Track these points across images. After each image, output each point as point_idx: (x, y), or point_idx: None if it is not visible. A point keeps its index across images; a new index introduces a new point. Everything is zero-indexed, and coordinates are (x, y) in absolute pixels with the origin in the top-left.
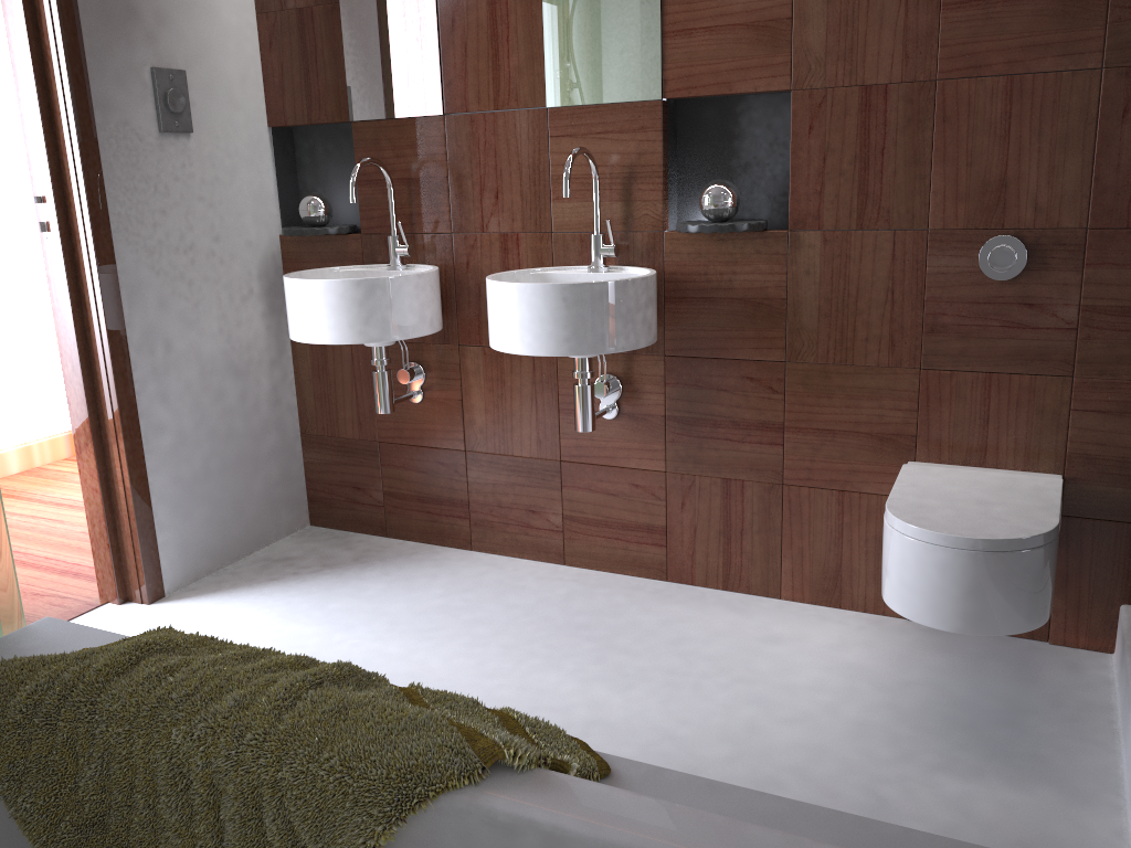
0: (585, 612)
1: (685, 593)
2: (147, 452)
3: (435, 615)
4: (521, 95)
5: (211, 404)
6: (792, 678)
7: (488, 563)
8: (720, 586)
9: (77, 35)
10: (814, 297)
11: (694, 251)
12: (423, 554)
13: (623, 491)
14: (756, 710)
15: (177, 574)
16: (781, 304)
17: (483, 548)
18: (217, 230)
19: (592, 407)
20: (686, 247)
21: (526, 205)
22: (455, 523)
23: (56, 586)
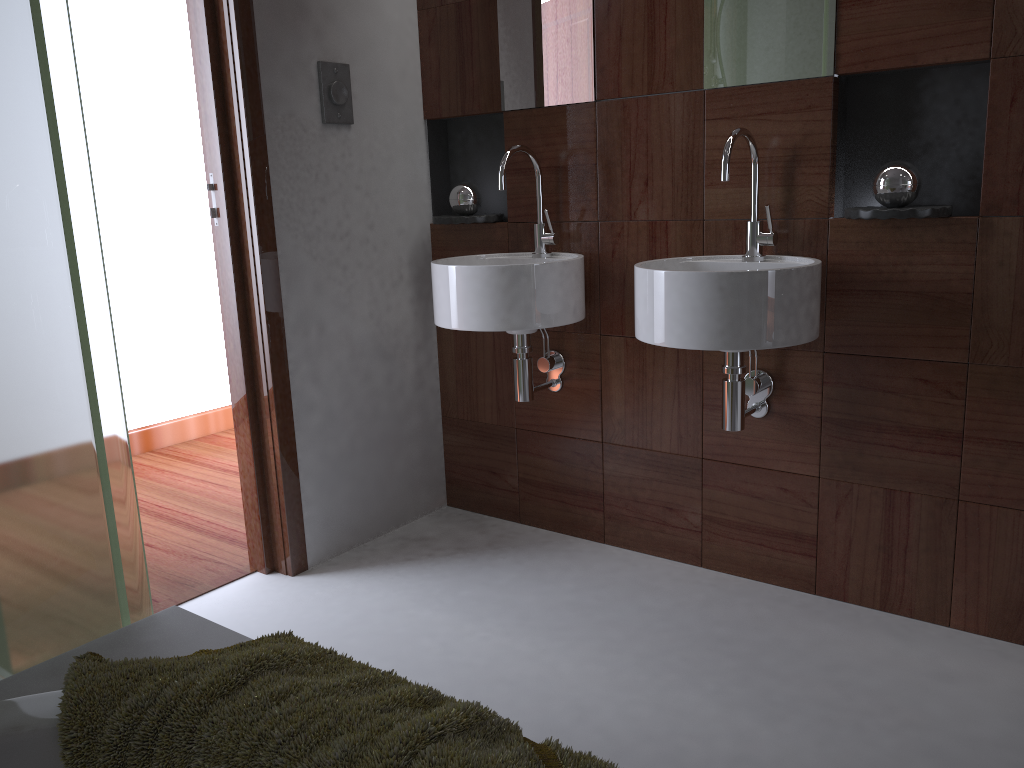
0: (726, 623)
1: (836, 610)
2: (297, 429)
3: (566, 612)
4: (677, 78)
5: (359, 385)
6: (974, 728)
7: (621, 559)
8: (877, 606)
9: (251, 30)
10: (1008, 292)
11: (863, 239)
12: (555, 544)
13: (769, 495)
14: (933, 766)
15: (320, 548)
16: (966, 298)
17: (616, 542)
18: (371, 218)
19: (742, 405)
20: (854, 236)
21: (677, 192)
22: (589, 515)
23: (213, 551)
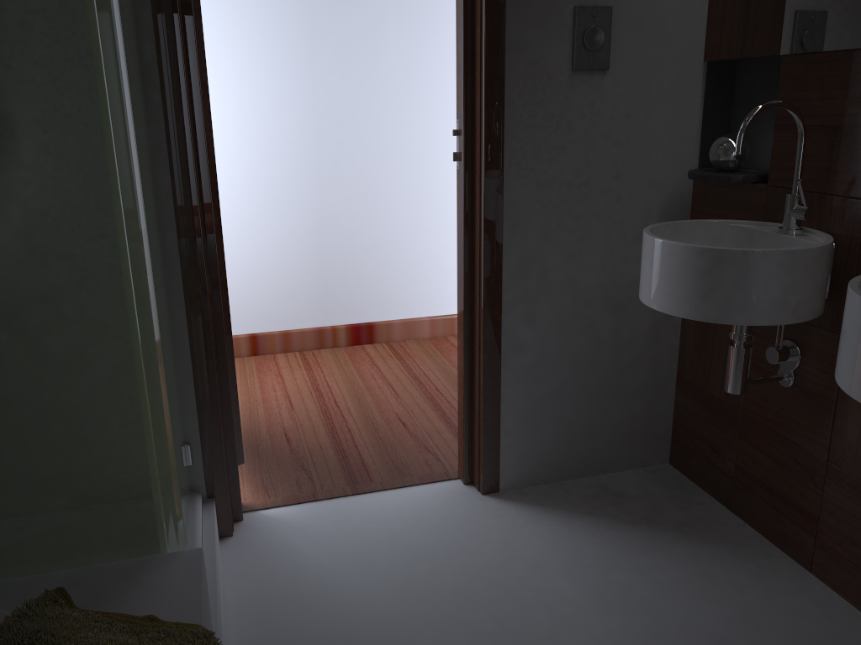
0: None
1: None
2: (504, 366)
3: None
4: None
5: (579, 333)
6: None
7: (818, 602)
8: None
9: None
10: None
11: None
12: (751, 551)
13: None
14: None
15: (514, 476)
16: None
17: (823, 577)
18: (618, 167)
19: None
20: None
21: None
22: (798, 534)
23: (442, 446)
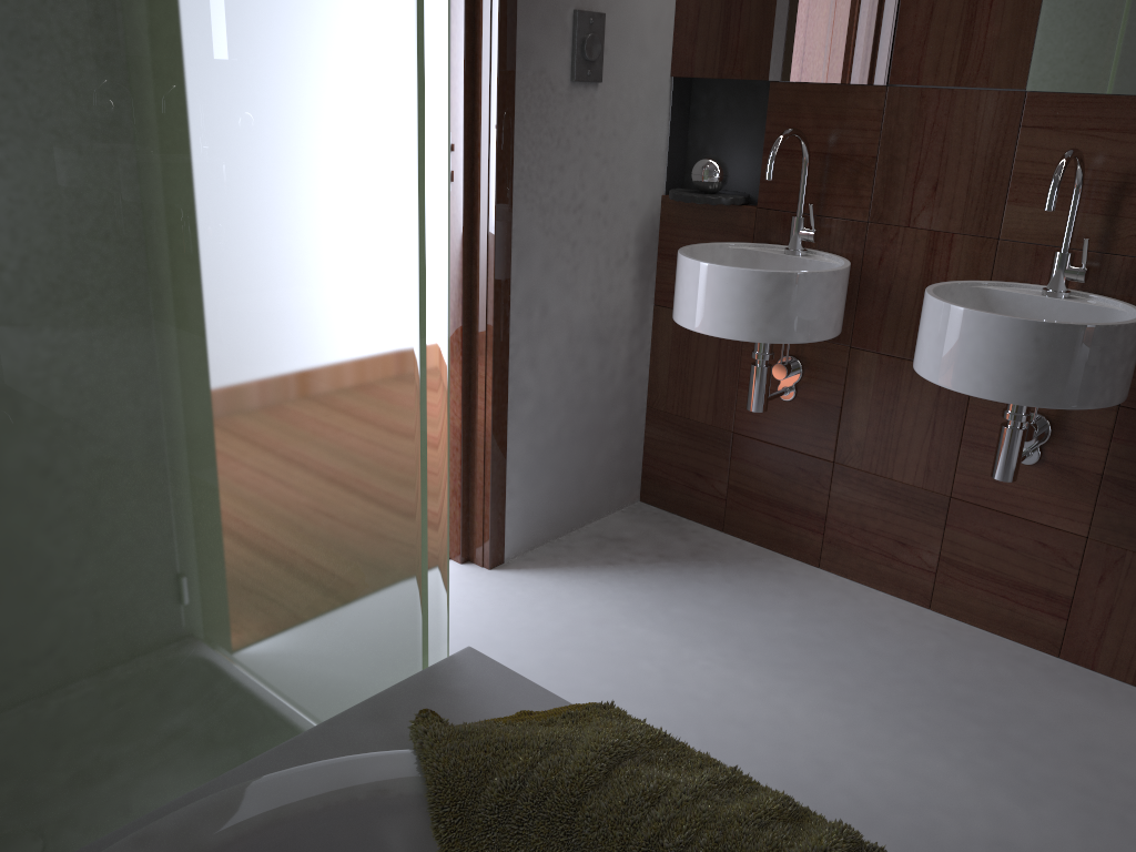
0: (964, 680)
1: (1083, 679)
2: (510, 417)
3: (789, 647)
4: (994, 72)
5: (572, 372)
6: None
7: (840, 589)
8: (1129, 681)
9: None
10: None
11: None
12: (765, 562)
13: (1024, 547)
14: None
15: (517, 542)
16: None
17: (832, 568)
18: (606, 188)
19: (1019, 455)
20: None
21: (971, 203)
22: (805, 536)
23: None
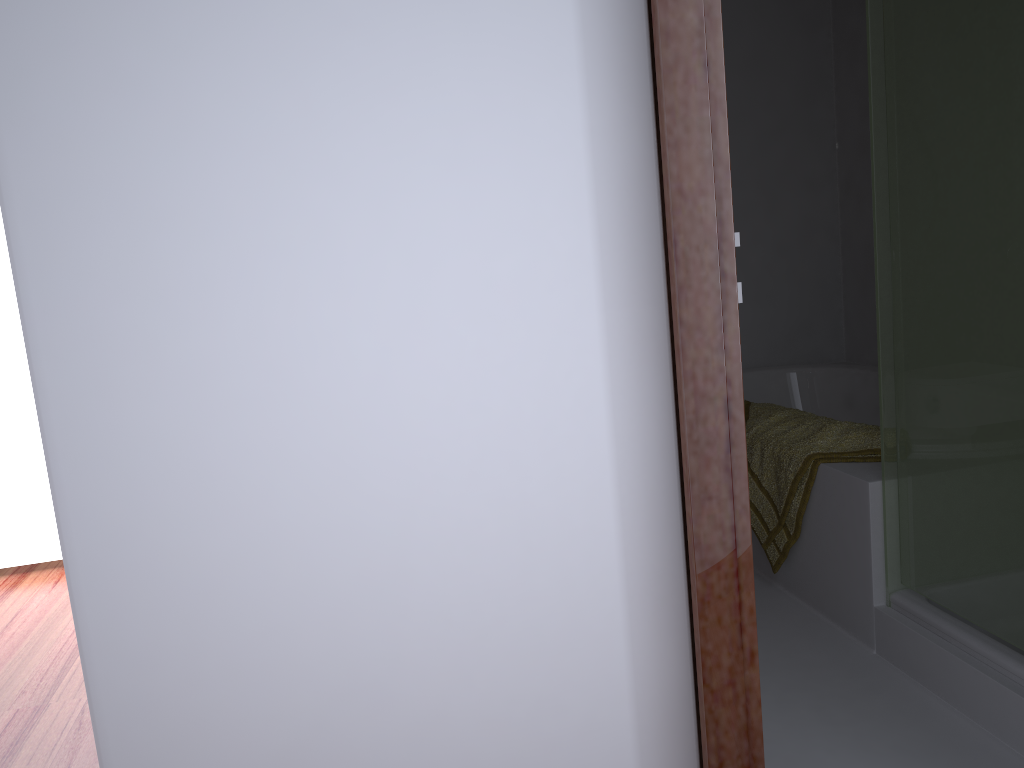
0: None
1: None
2: None
3: None
4: None
5: None
6: None
7: None
8: None
9: None
10: None
11: None
12: None
13: None
14: None
15: None
16: None
17: None
18: None
19: None
20: None
21: None
22: None
23: None
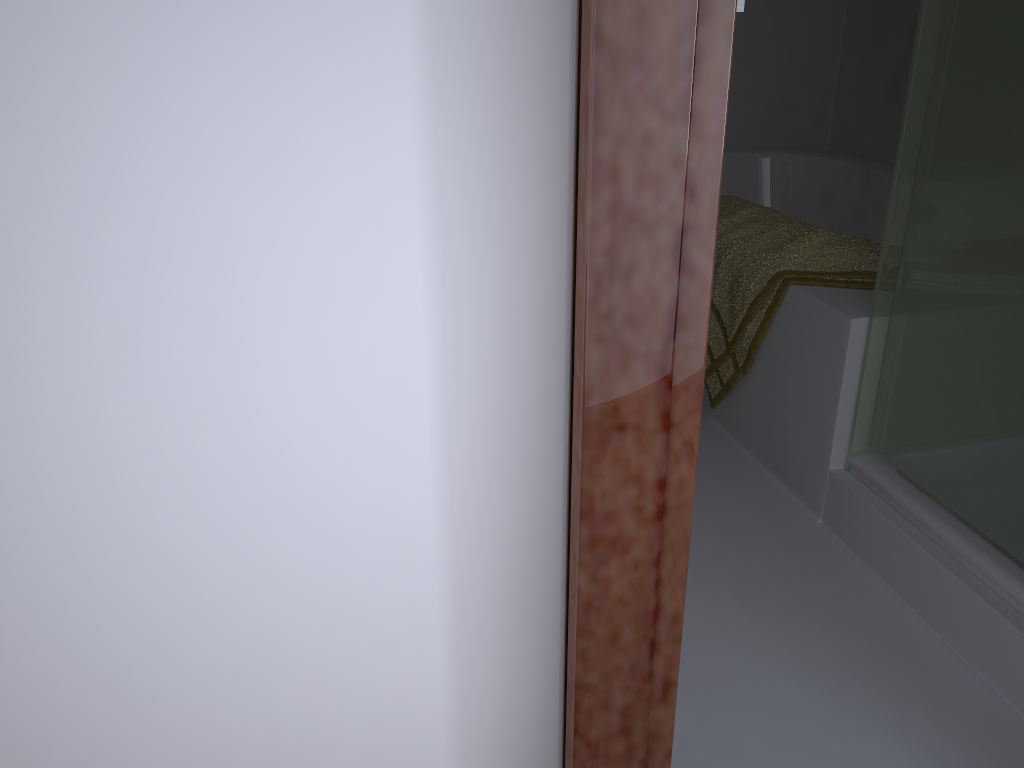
0: None
1: None
2: None
3: None
4: None
5: None
6: None
7: None
8: None
9: None
10: None
11: None
12: None
13: None
14: None
15: None
16: None
17: None
18: None
19: None
20: None
21: None
22: None
23: None
